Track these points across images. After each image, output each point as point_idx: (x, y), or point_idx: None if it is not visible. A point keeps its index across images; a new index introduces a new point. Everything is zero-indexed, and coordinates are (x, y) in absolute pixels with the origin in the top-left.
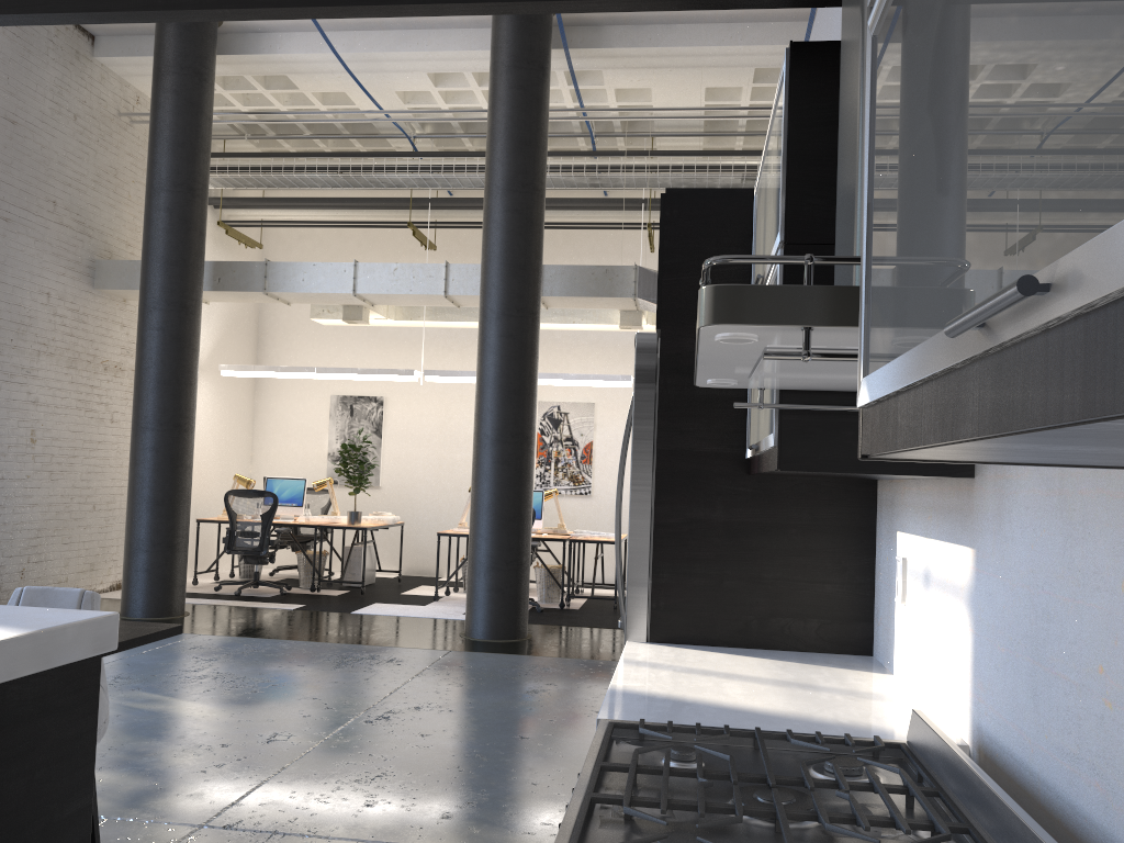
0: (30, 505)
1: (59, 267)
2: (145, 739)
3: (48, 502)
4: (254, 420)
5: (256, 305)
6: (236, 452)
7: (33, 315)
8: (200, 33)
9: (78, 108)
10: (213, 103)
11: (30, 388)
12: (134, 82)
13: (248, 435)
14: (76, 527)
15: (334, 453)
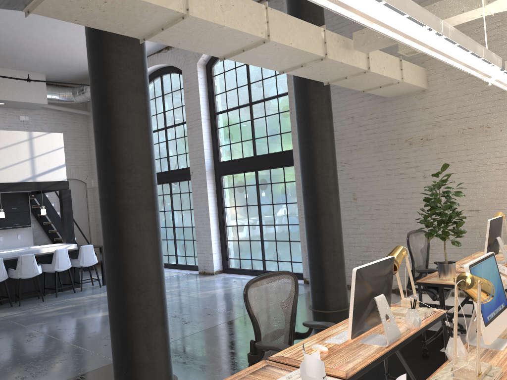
0: (358, 233)
1: (358, 99)
2: (74, 312)
3: (372, 232)
4: None
5: None
6: None
7: (343, 133)
8: None
9: None
10: None
11: (348, 171)
12: None
13: None
14: None
15: None
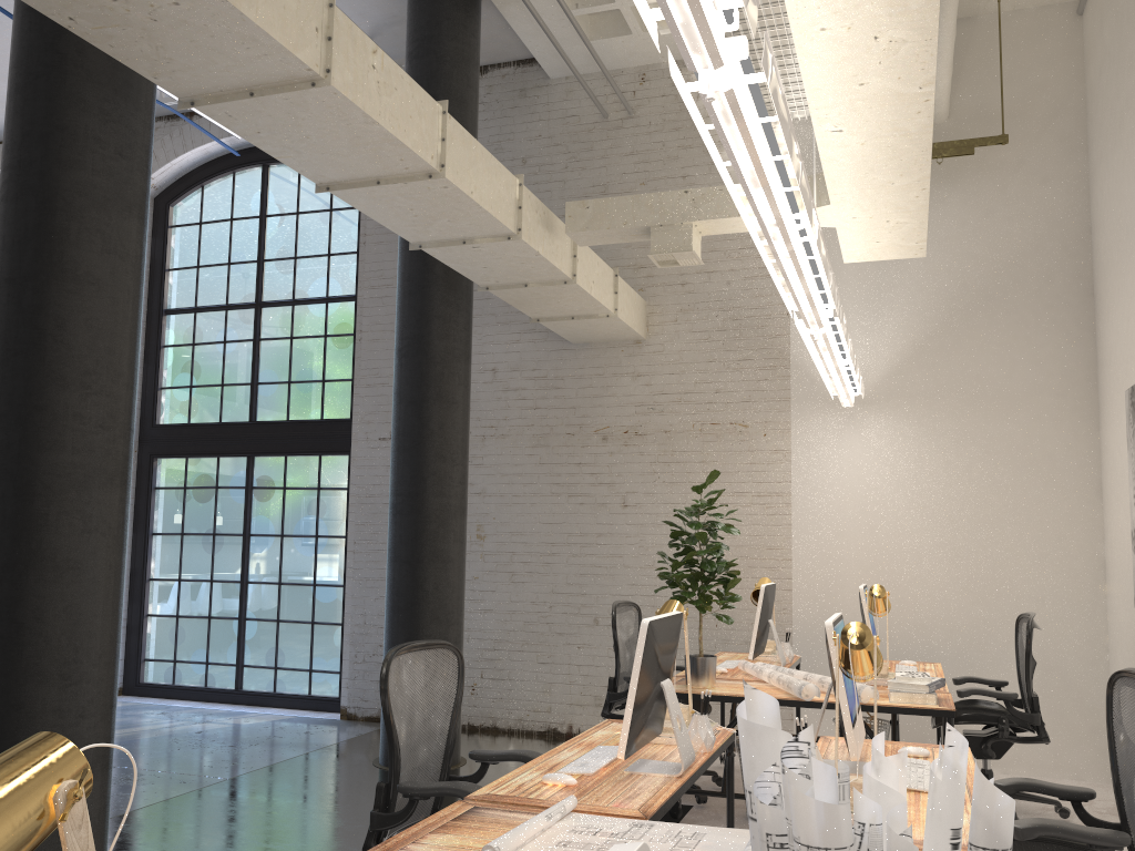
0: (480, 610)
1: (510, 335)
2: None
3: (510, 608)
4: (1101, 473)
5: (1074, 244)
6: (1028, 541)
7: (472, 398)
8: (410, 7)
9: (528, 148)
10: (437, 73)
11: (472, 478)
12: (619, 65)
13: (1081, 504)
14: (561, 644)
15: (1133, 532)
